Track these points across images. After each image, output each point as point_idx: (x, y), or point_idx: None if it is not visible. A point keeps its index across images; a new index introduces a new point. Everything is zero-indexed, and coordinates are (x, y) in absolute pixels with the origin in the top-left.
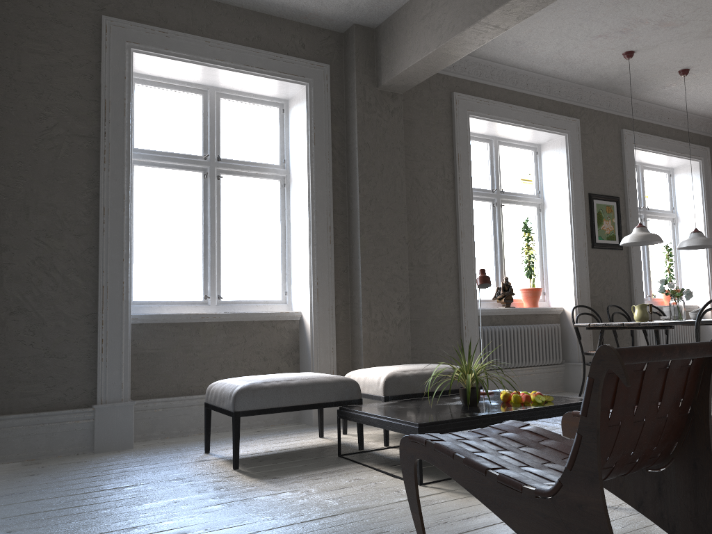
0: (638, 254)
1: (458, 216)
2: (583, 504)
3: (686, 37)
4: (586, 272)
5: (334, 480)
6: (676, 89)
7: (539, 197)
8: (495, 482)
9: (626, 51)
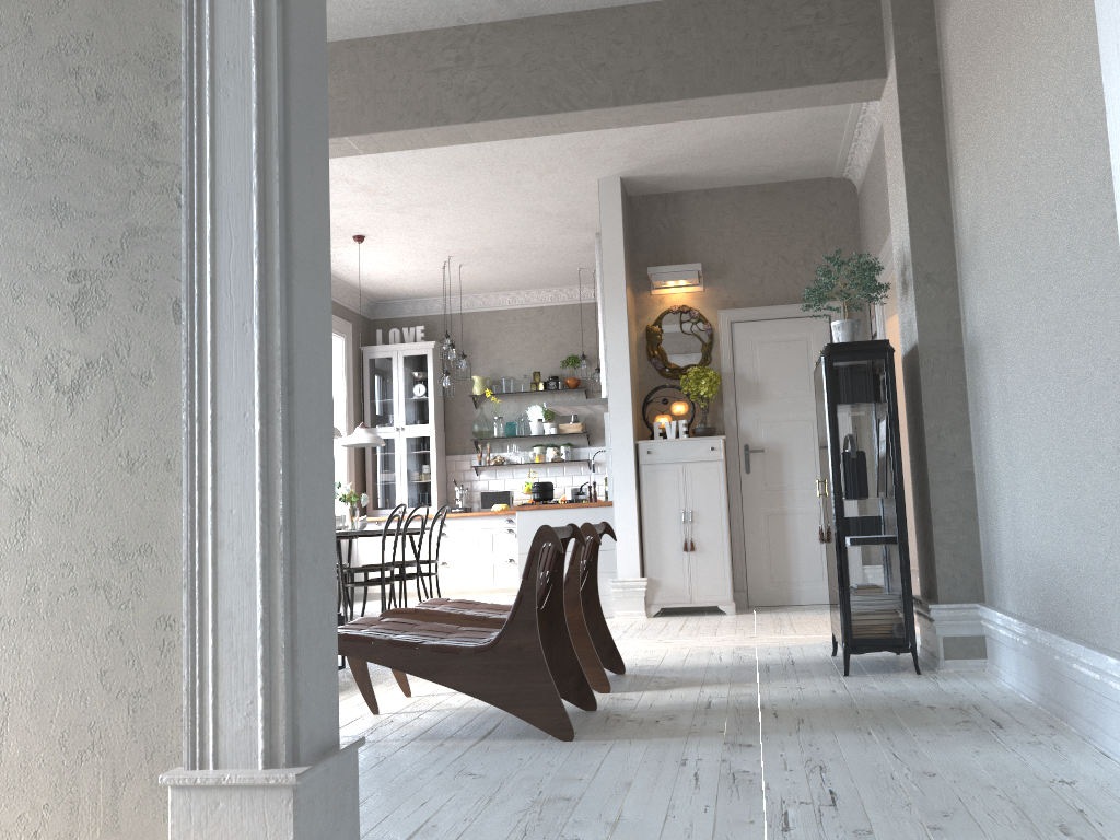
0: None
1: None
2: (522, 646)
3: (380, 207)
4: None
5: None
6: (340, 252)
7: None
8: (428, 651)
9: None
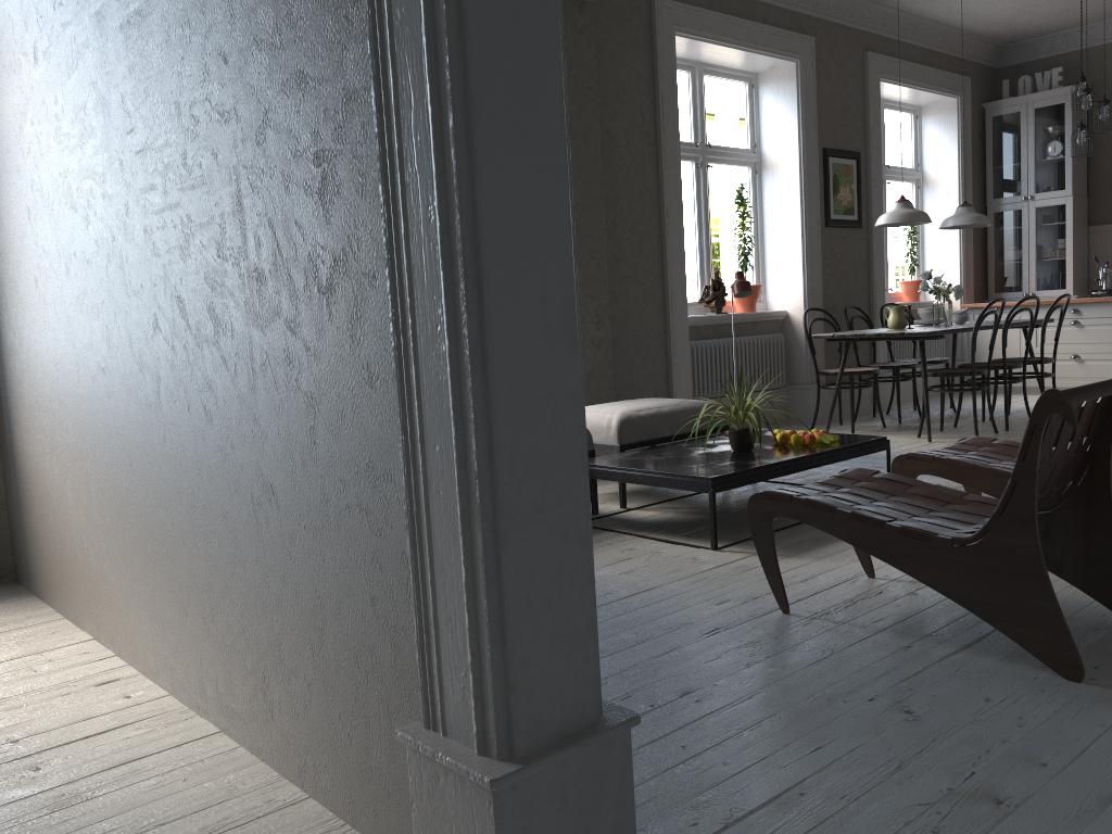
0: (880, 233)
1: (663, 187)
2: (1013, 547)
3: None
4: (818, 261)
5: (602, 553)
6: None
7: (754, 153)
8: (896, 534)
9: None
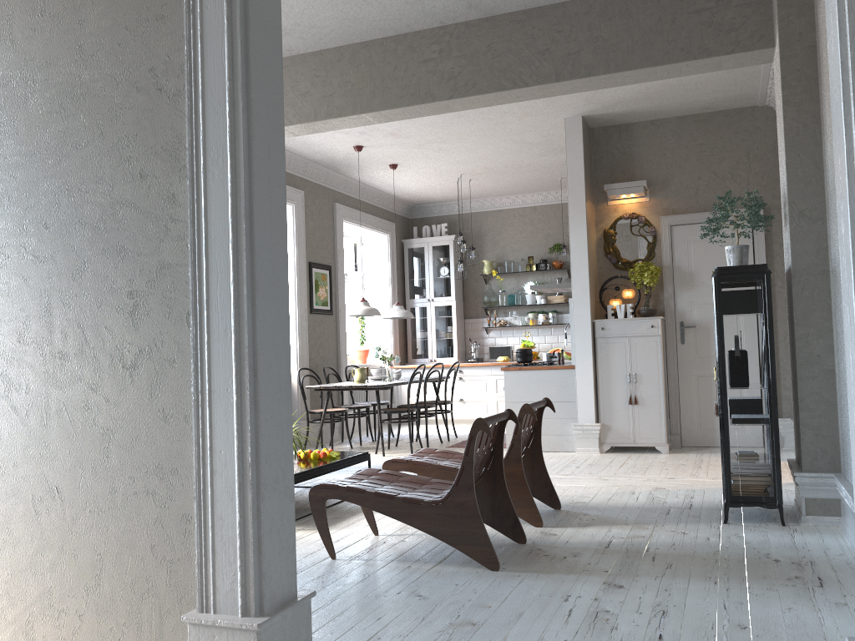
0: (344, 318)
1: None
2: (463, 502)
3: (405, 145)
4: (306, 336)
5: None
6: (382, 175)
7: None
8: (401, 502)
9: (358, 145)
